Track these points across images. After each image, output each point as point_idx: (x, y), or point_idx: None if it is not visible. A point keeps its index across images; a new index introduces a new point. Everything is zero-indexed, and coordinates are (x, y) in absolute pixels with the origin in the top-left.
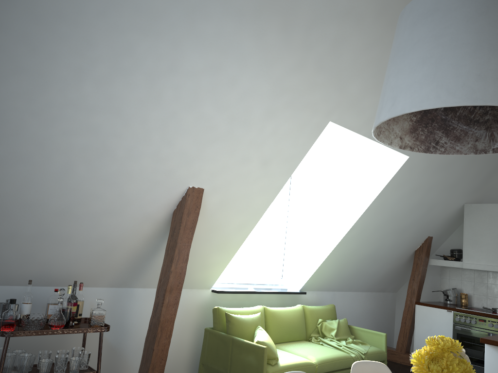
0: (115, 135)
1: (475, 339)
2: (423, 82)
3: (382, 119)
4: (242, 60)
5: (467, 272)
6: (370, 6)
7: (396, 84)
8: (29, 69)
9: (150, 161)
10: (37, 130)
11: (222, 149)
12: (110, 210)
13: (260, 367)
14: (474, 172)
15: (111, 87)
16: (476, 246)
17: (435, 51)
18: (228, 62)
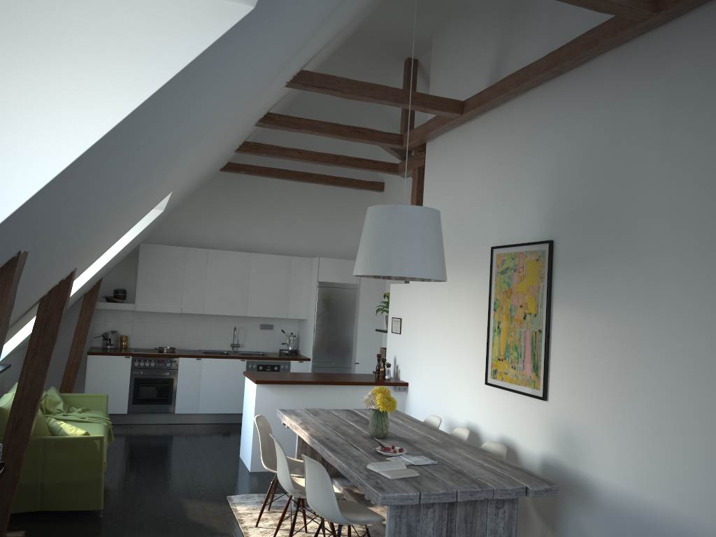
0: (102, 228)
1: (153, 380)
2: (419, 262)
3: (393, 275)
4: (198, 153)
5: (126, 312)
6: (257, 109)
7: (401, 256)
8: (138, 178)
9: (87, 249)
10: (80, 235)
11: (120, 227)
12: (16, 310)
13: (98, 458)
14: (167, 215)
15: (145, 185)
16: (151, 288)
17: (422, 245)
18: (194, 155)
